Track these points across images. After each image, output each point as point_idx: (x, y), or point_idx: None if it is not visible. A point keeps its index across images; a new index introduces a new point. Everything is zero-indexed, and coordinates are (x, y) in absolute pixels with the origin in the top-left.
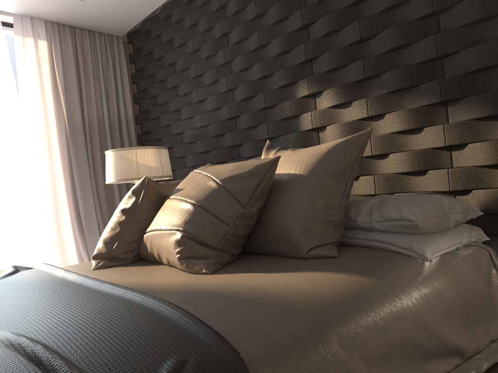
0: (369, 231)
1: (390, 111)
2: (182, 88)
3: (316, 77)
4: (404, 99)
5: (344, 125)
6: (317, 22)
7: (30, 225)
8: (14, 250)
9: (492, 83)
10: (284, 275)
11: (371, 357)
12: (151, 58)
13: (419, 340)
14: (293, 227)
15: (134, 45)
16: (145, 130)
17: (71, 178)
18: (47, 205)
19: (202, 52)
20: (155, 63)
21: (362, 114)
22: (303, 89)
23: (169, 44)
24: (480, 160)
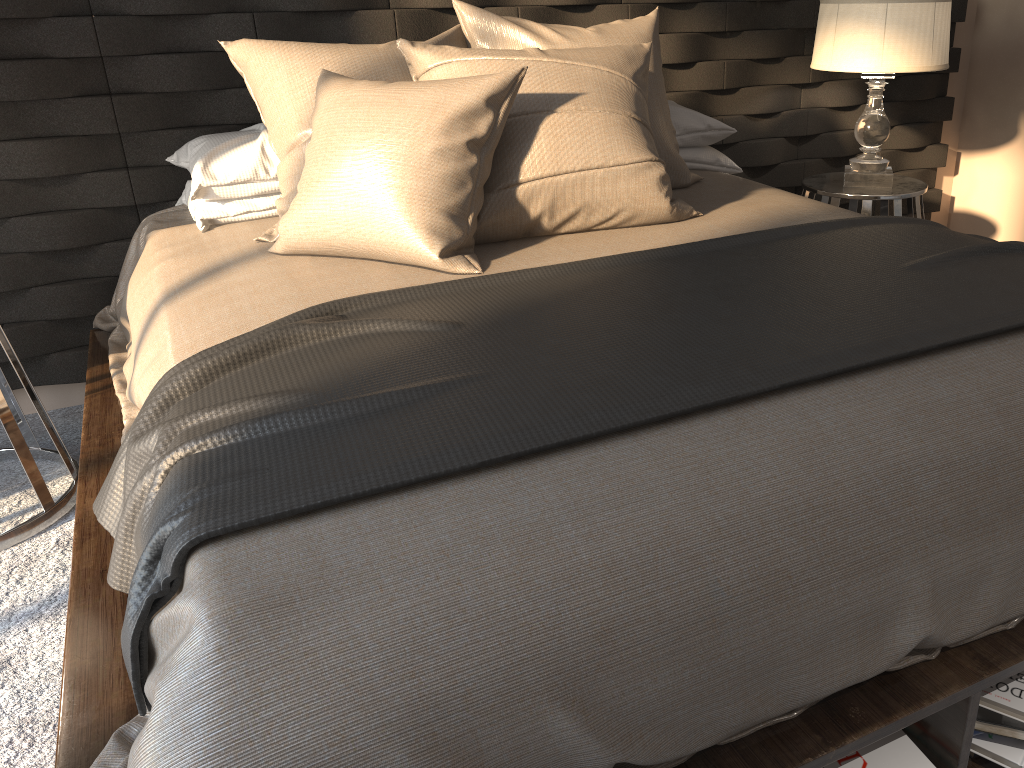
0: None
1: None
2: None
3: None
4: None
5: None
6: None
7: None
8: None
9: None
10: (759, 197)
11: None
12: None
13: None
14: (672, 147)
15: None
16: None
17: None
18: None
19: None
20: None
21: None
22: None
23: None
24: (663, 57)
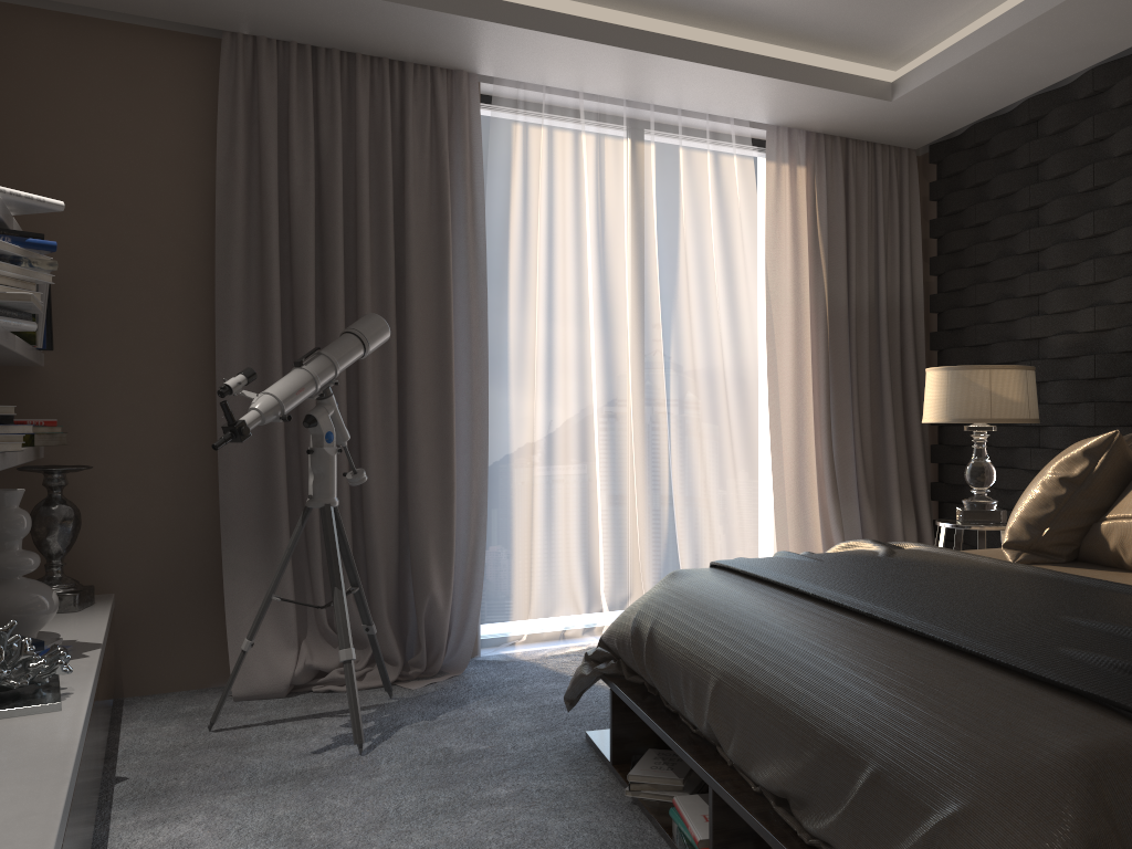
0: None
1: None
2: (1055, 256)
3: None
4: None
5: None
6: None
7: (761, 477)
8: (739, 515)
9: None
10: None
11: None
12: (981, 193)
13: None
14: None
15: (946, 168)
16: (952, 325)
17: (827, 404)
18: (786, 446)
19: (1114, 191)
20: (992, 203)
21: None
22: None
23: (1031, 171)
24: None
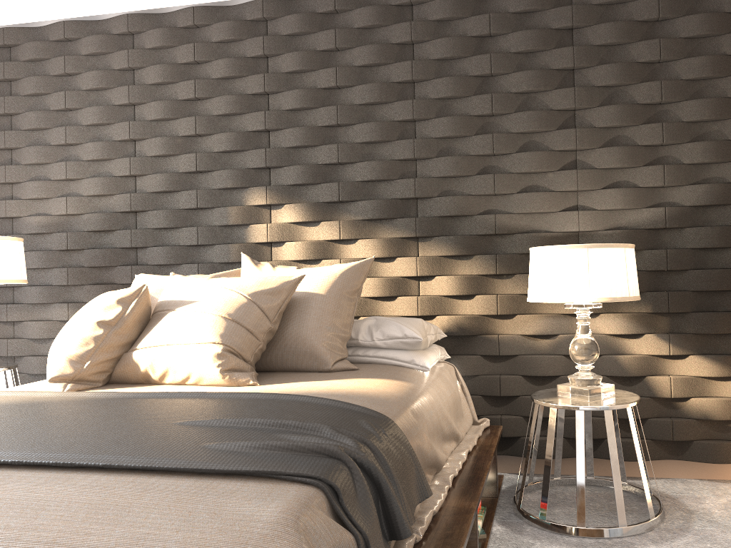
0: (369, 349)
1: (363, 237)
2: (30, 155)
3: (278, 188)
4: (378, 228)
5: (310, 243)
6: (284, 130)
7: None
8: None
9: (458, 229)
10: (339, 381)
11: (430, 432)
12: None
13: (443, 425)
14: (317, 342)
15: None
16: None
17: None
18: None
19: (82, 115)
20: None
21: (332, 236)
22: (259, 197)
23: (5, 85)
24: (445, 291)
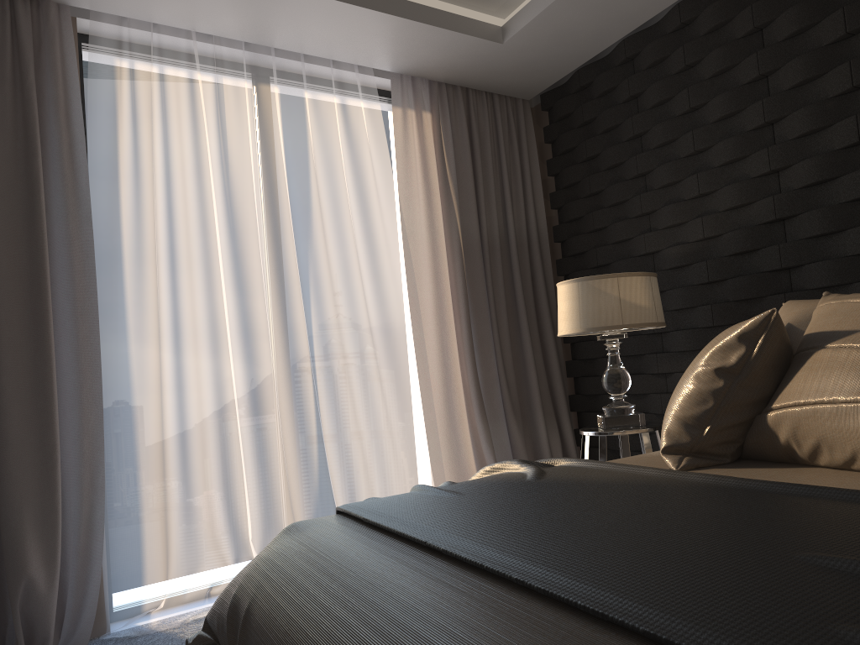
0: None
1: None
2: (661, 175)
3: None
4: None
5: None
6: None
7: (411, 405)
8: (392, 444)
9: None
10: None
11: None
12: (589, 130)
13: None
14: None
15: (557, 112)
16: (575, 251)
17: (468, 330)
18: (434, 373)
19: (708, 110)
20: (600, 138)
21: None
22: None
23: (631, 104)
24: None
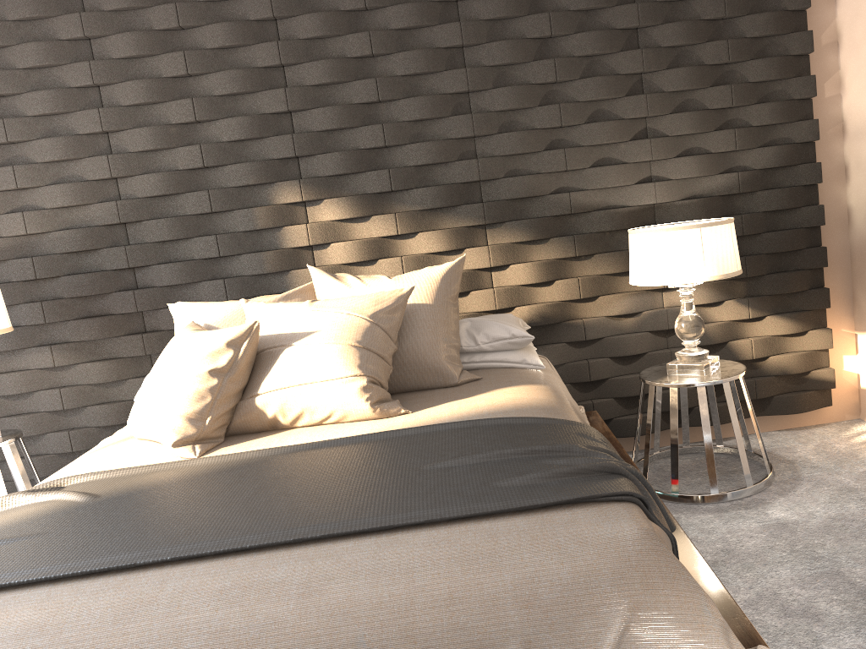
0: (473, 354)
1: (424, 230)
2: None
3: (314, 181)
4: (440, 218)
5: (362, 242)
6: (311, 111)
7: None
8: None
9: (529, 211)
10: (487, 395)
11: None
12: None
13: None
14: (439, 357)
15: None
16: None
17: None
18: None
19: (24, 102)
20: None
21: (388, 232)
22: (291, 193)
23: None
24: (523, 280)
